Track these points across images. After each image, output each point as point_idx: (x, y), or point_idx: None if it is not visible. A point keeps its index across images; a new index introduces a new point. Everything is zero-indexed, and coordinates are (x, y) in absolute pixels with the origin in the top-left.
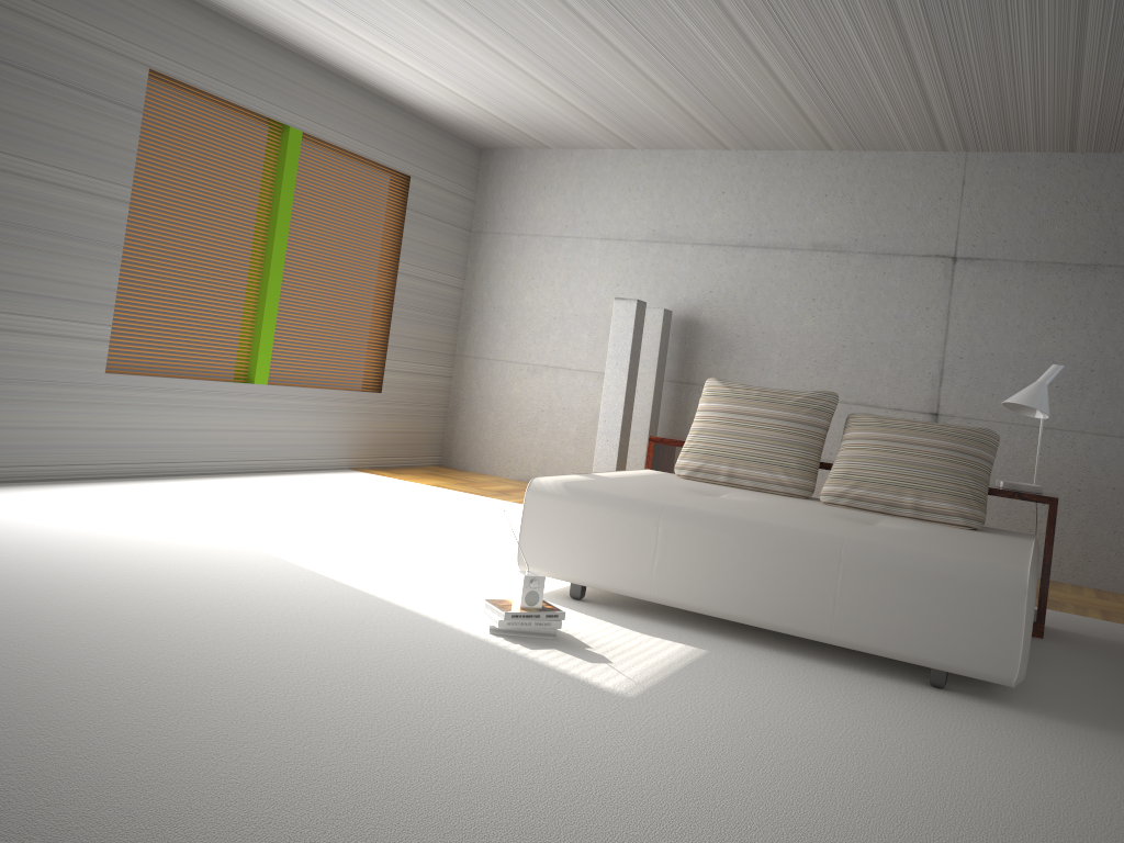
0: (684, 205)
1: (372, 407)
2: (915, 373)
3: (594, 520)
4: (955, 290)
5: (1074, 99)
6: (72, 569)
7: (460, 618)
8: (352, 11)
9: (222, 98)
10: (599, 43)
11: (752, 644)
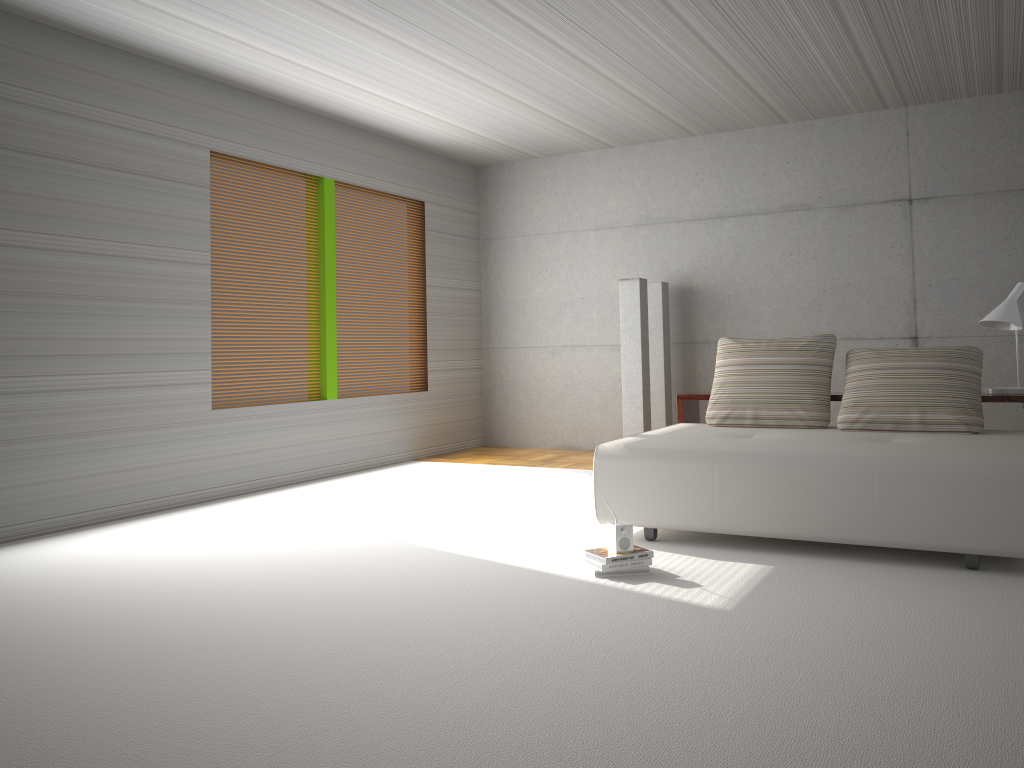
0: (663, 190)
1: (422, 404)
2: (891, 305)
3: (657, 472)
4: (915, 227)
5: (997, 51)
6: (247, 573)
7: (566, 568)
8: (370, 75)
9: (267, 163)
10: (582, 68)
11: (808, 556)
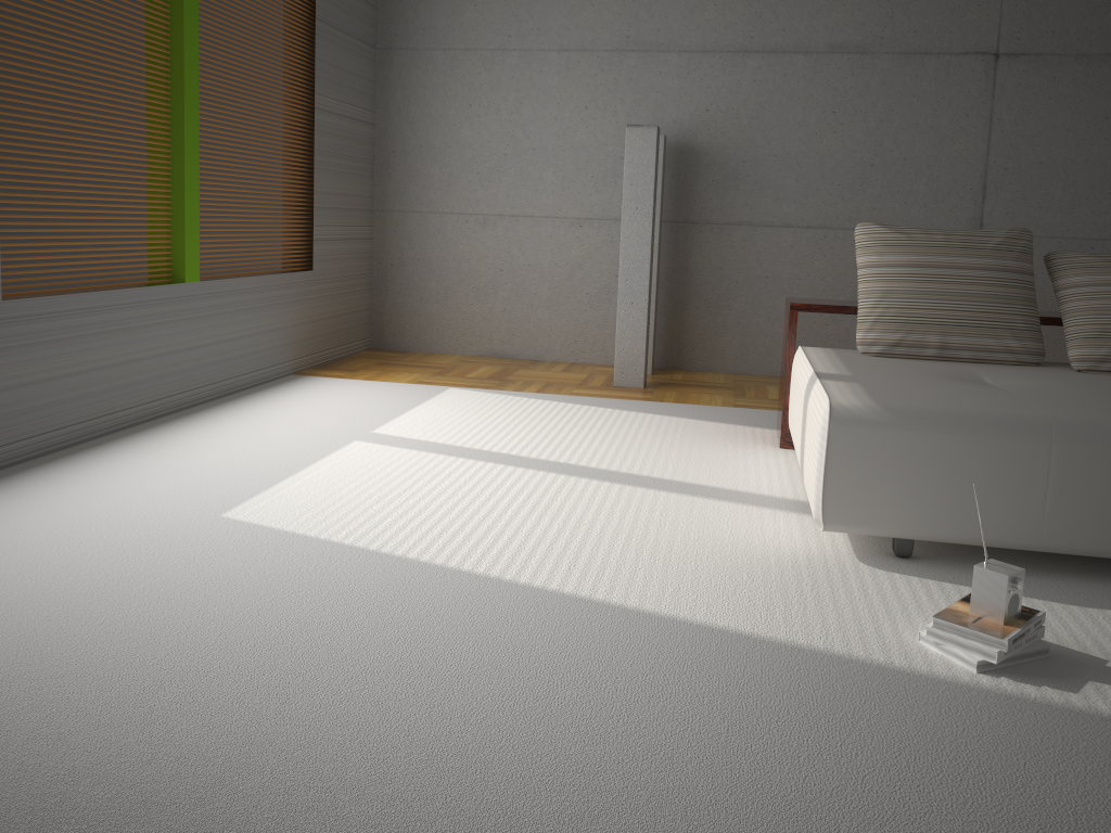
0: (665, 3)
1: (306, 291)
2: (955, 191)
3: (945, 453)
4: (998, 92)
5: None
6: (264, 714)
7: (889, 647)
8: None
9: None
10: None
11: None
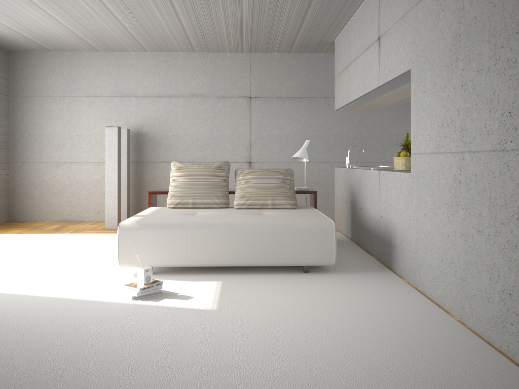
0: (128, 78)
1: None
2: (240, 146)
3: (156, 236)
4: (252, 110)
5: (296, 34)
6: None
7: (111, 297)
8: None
9: None
10: (98, 4)
11: (234, 274)
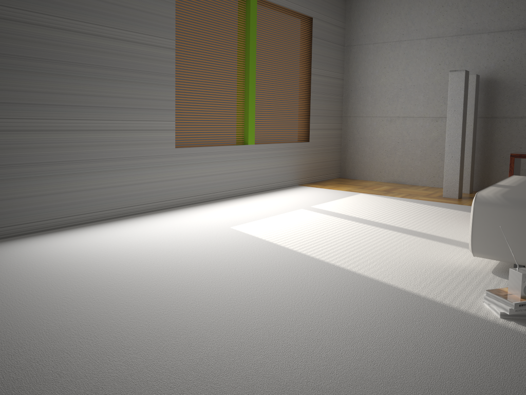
0: (480, 10)
1: (305, 150)
2: None
3: None
4: None
5: None
6: (196, 280)
7: (465, 303)
8: None
9: None
10: None
11: None
